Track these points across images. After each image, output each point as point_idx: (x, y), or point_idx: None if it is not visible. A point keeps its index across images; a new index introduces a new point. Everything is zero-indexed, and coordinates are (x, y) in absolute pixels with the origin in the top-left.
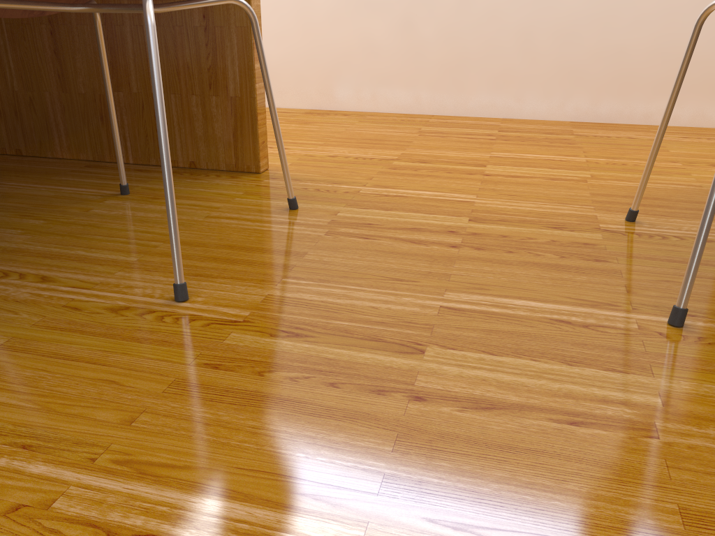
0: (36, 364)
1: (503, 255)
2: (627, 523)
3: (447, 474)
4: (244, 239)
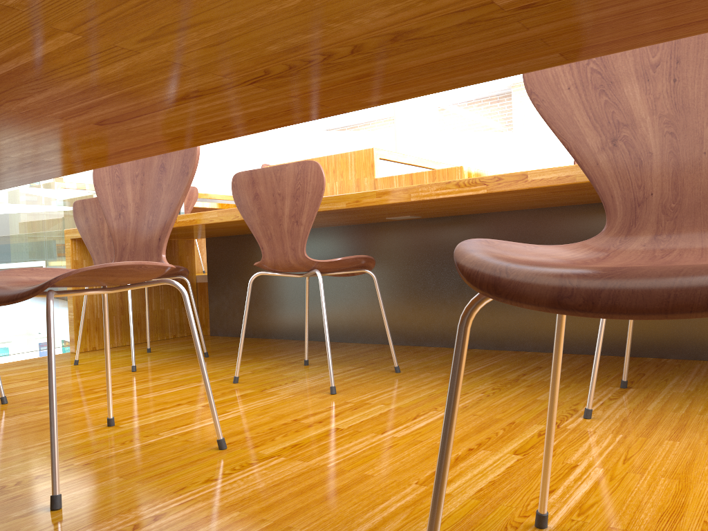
0: (520, 404)
1: (702, 498)
2: (373, 466)
3: (417, 448)
4: (703, 428)
